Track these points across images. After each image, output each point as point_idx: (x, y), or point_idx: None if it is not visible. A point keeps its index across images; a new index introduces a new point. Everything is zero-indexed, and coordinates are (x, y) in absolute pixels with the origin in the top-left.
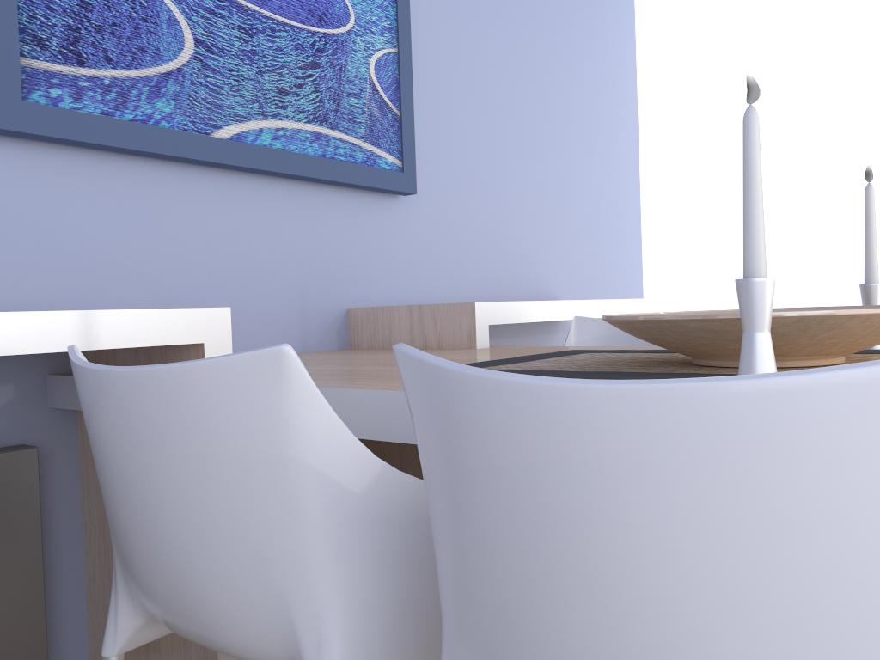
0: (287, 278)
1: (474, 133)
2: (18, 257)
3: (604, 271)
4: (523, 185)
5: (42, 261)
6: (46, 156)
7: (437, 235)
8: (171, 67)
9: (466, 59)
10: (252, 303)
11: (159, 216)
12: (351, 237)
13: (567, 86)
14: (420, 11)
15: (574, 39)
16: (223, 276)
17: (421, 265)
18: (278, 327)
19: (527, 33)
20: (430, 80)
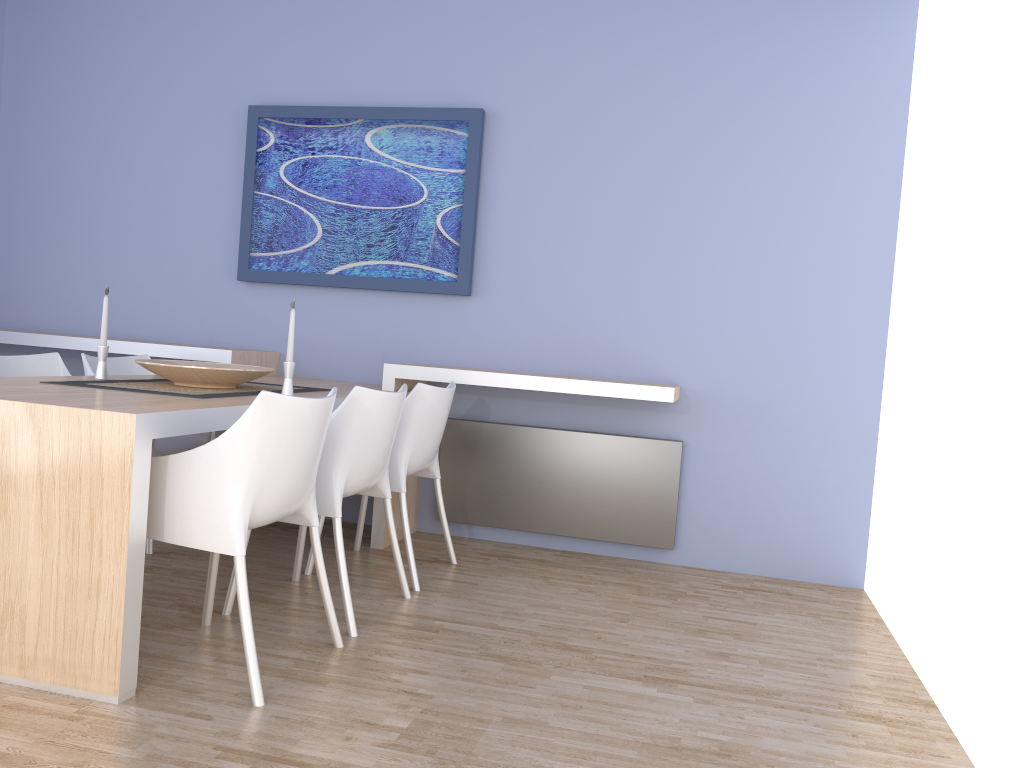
0: (376, 343)
1: (563, 245)
2: (253, 327)
3: (778, 362)
4: (629, 280)
5: (261, 329)
6: (267, 288)
7: (507, 322)
8: (309, 245)
9: (559, 190)
10: (353, 354)
11: (310, 310)
12: (425, 322)
13: (724, 182)
14: (510, 168)
15: (746, 132)
16: (338, 339)
17: (488, 341)
18: (368, 369)
19: (654, 149)
20: (514, 214)
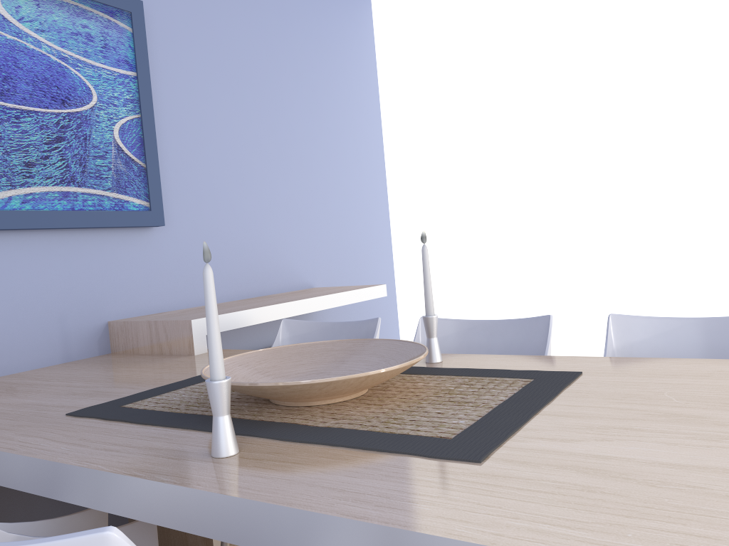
0: (47, 307)
1: (224, 167)
2: None
3: (355, 257)
4: (273, 201)
5: None
6: None
7: (192, 252)
8: None
9: (212, 110)
10: (14, 331)
11: None
12: (107, 266)
13: (312, 117)
14: (166, 78)
15: (317, 79)
16: None
17: (177, 277)
18: (41, 346)
19: (271, 81)
20: (178, 131)
